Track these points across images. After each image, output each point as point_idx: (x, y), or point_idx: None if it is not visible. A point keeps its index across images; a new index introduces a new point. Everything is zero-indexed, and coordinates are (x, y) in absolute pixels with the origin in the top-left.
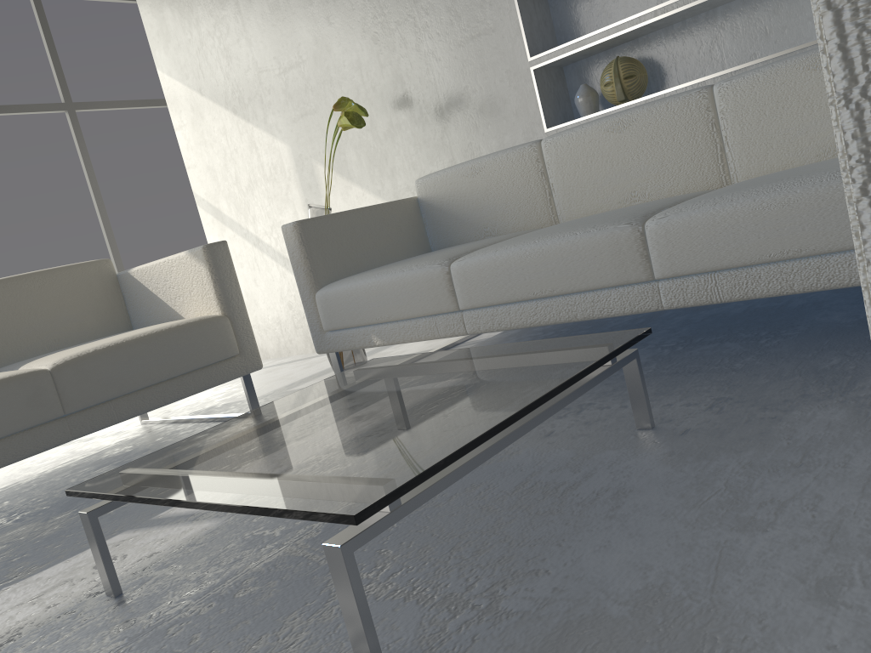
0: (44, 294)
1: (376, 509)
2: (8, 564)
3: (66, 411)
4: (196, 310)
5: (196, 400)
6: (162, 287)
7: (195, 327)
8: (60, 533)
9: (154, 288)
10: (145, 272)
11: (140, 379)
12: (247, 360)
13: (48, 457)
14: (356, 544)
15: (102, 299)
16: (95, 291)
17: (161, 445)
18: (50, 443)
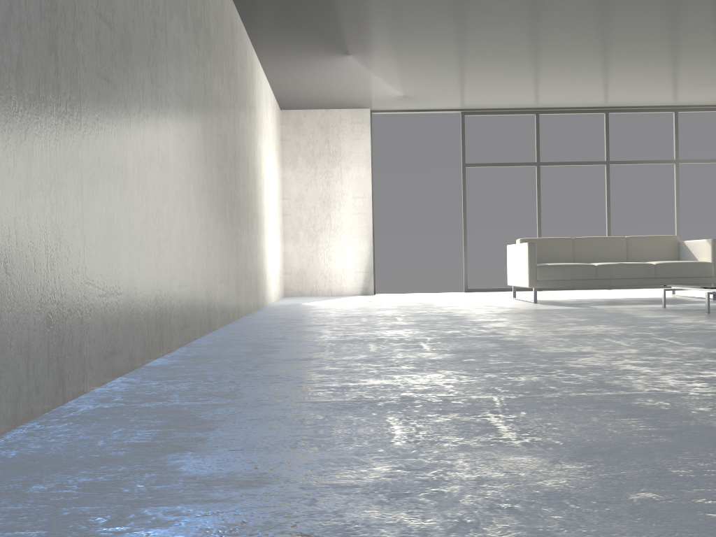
0: (653, 243)
1: (714, 288)
2: (636, 303)
3: (655, 276)
4: (703, 259)
5: (694, 295)
6: (693, 249)
7: (700, 264)
8: (648, 303)
9: (690, 249)
10: (689, 243)
11: (678, 274)
12: (715, 279)
13: (637, 296)
14: (710, 293)
15: (671, 249)
16: (670, 245)
17: (677, 298)
18: (649, 283)
